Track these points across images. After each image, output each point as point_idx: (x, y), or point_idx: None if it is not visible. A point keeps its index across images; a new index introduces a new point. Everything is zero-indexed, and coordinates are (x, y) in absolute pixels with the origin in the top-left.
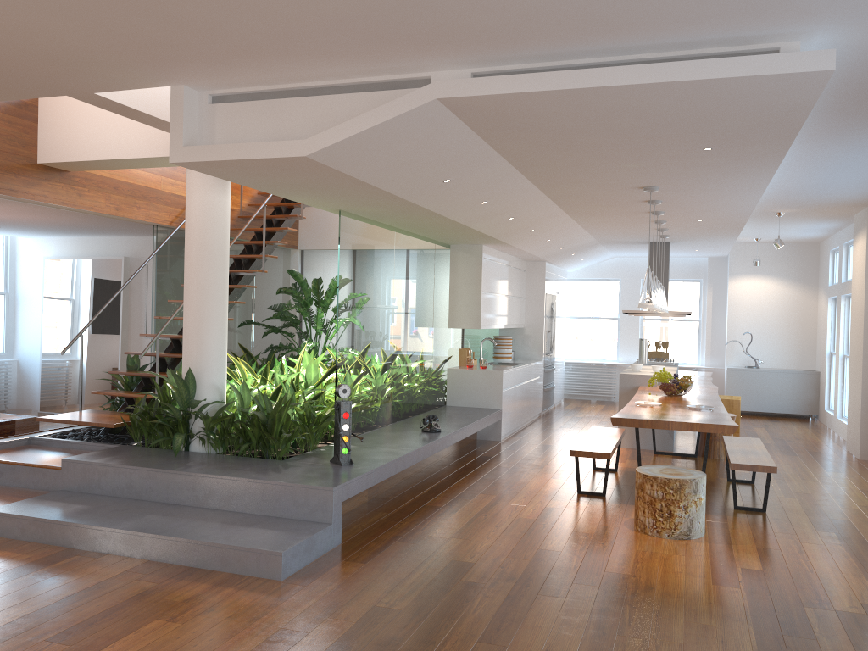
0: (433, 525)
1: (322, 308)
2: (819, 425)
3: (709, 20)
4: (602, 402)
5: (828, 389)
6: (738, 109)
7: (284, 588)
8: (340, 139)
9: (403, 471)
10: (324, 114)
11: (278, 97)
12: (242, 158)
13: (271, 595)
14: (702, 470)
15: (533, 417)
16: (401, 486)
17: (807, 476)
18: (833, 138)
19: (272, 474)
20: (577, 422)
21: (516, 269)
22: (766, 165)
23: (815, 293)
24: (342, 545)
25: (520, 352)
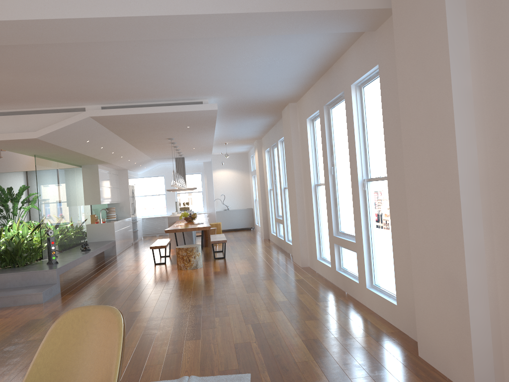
0: (97, 281)
1: (15, 202)
2: (254, 230)
3: (180, 95)
4: (162, 235)
5: (256, 215)
6: (194, 117)
7: (46, 304)
8: (51, 131)
9: (76, 269)
10: (41, 121)
11: (18, 114)
12: (6, 139)
13: (42, 306)
14: (201, 246)
15: (129, 244)
16: (76, 274)
17: (243, 246)
18: (231, 120)
19: (24, 270)
20: (151, 244)
21: (114, 174)
22: (210, 130)
23: (248, 175)
24: (61, 292)
25: (119, 214)
